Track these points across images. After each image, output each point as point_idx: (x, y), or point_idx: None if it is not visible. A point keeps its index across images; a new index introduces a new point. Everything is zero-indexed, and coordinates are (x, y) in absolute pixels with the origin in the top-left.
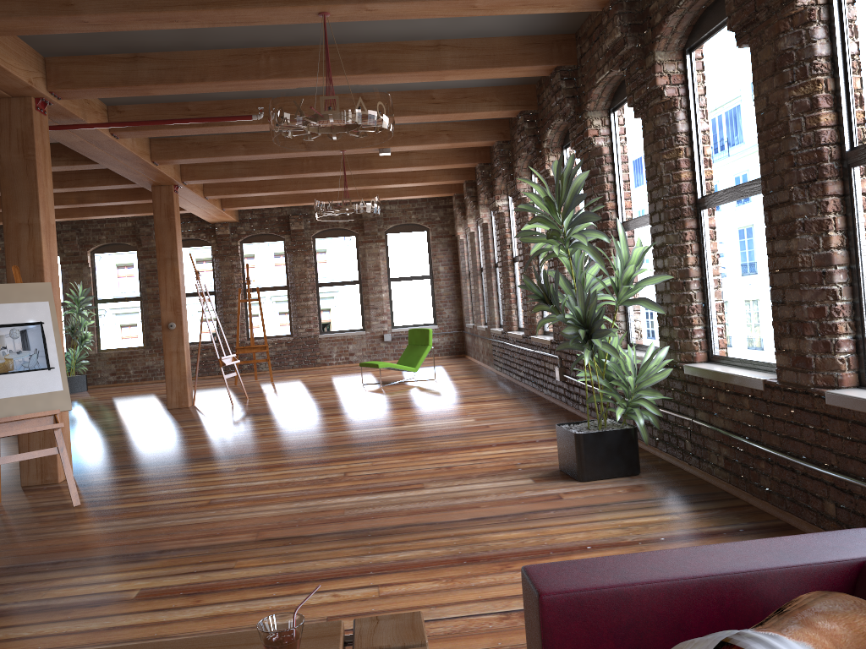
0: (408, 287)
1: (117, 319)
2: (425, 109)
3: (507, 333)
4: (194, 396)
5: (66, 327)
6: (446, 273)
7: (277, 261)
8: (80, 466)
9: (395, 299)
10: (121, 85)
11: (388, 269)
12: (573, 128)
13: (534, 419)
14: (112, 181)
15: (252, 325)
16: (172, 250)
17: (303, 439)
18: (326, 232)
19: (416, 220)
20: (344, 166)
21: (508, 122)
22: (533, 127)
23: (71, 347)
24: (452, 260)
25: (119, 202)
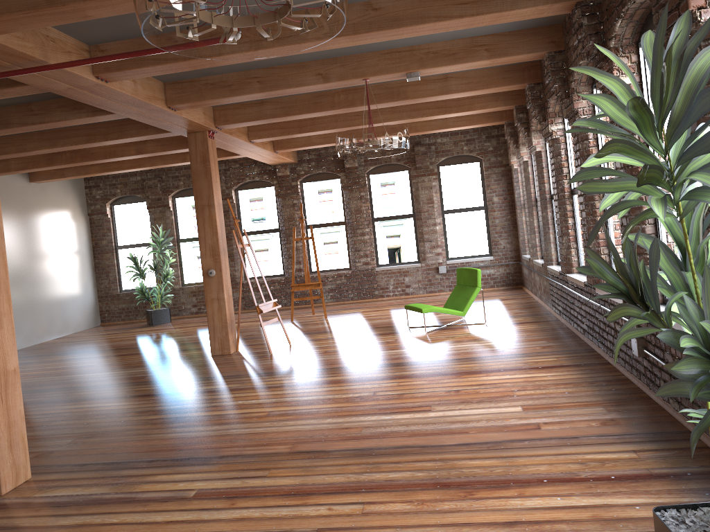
0: (461, 219)
1: (197, 256)
2: (449, 12)
3: (566, 275)
4: (238, 342)
5: (149, 266)
6: (501, 203)
7: (335, 198)
8: (54, 459)
9: (449, 231)
10: (45, 7)
11: (441, 201)
12: (661, 3)
13: (603, 416)
14: (150, 130)
15: (307, 263)
16: (209, 197)
17: (305, 428)
18: (380, 168)
19: (468, 151)
20: (368, 96)
21: (561, 27)
22: (594, 22)
23: (156, 283)
24: (507, 190)
25: (173, 151)
